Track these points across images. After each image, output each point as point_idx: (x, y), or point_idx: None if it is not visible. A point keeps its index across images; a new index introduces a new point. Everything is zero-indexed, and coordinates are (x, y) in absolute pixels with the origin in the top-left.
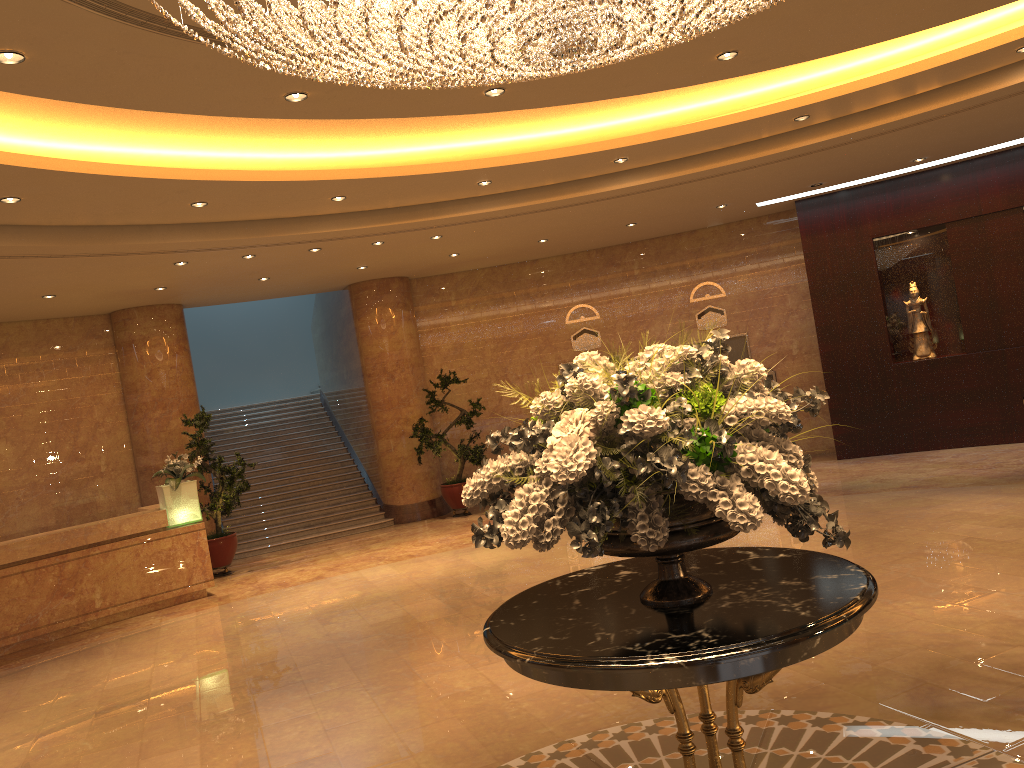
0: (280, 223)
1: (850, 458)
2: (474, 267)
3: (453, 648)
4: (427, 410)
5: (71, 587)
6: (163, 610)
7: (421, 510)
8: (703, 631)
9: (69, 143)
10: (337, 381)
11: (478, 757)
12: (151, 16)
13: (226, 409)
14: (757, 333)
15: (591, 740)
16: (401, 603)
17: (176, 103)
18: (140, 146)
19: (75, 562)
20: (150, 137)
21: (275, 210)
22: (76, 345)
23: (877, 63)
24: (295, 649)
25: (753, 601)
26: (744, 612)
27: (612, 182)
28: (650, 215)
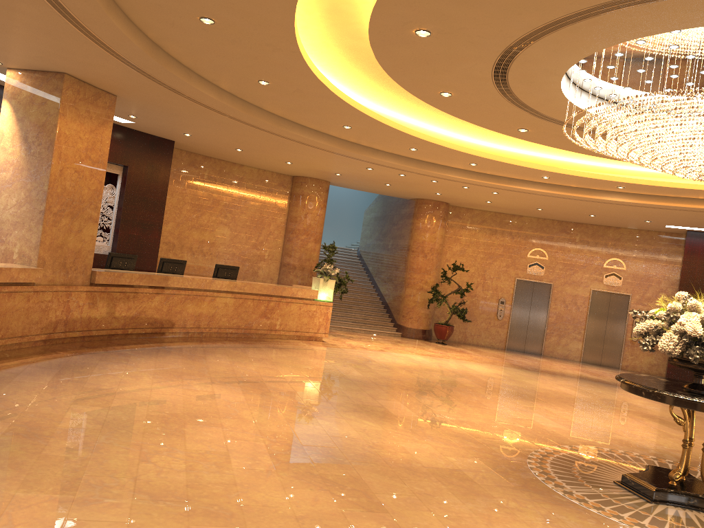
0: (433, 166)
1: None
2: (487, 209)
3: (496, 401)
4: (437, 280)
5: (269, 314)
6: (303, 341)
7: (418, 333)
8: None
9: (383, 109)
10: (379, 247)
11: (546, 440)
12: (515, 98)
13: None
14: (637, 296)
15: (597, 449)
16: (446, 375)
17: (474, 119)
18: (408, 118)
19: (274, 302)
20: (418, 116)
21: (438, 160)
22: (273, 188)
23: None
24: (406, 378)
25: None
26: None
27: (607, 195)
28: (607, 214)
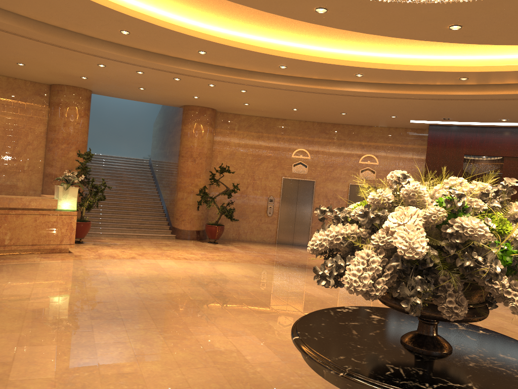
0: (164, 58)
1: None
2: (252, 114)
3: (212, 320)
4: (208, 183)
5: None
6: (42, 254)
7: (191, 234)
8: (472, 385)
9: None
10: (162, 155)
11: None
12: None
13: (97, 154)
14: None
15: None
16: (180, 285)
17: None
18: None
19: None
20: None
21: (164, 49)
22: (27, 97)
23: (512, 60)
24: (118, 297)
25: (491, 367)
26: (492, 375)
27: (349, 86)
28: (356, 111)
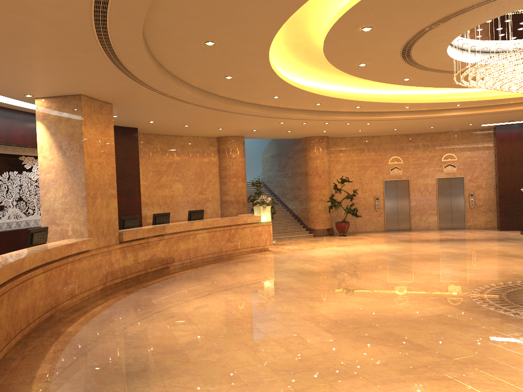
0: (328, 113)
1: (505, 230)
2: (355, 136)
3: (416, 266)
4: (330, 192)
5: (232, 239)
6: (257, 253)
7: (325, 232)
8: None
9: (299, 80)
10: (281, 176)
11: (471, 285)
12: (411, 59)
13: None
14: (468, 176)
15: (505, 283)
16: (369, 256)
17: (374, 78)
18: (315, 83)
19: (234, 230)
20: (323, 81)
21: (333, 108)
22: (205, 148)
23: None
24: (348, 264)
25: None
26: None
27: (448, 112)
28: (443, 124)
